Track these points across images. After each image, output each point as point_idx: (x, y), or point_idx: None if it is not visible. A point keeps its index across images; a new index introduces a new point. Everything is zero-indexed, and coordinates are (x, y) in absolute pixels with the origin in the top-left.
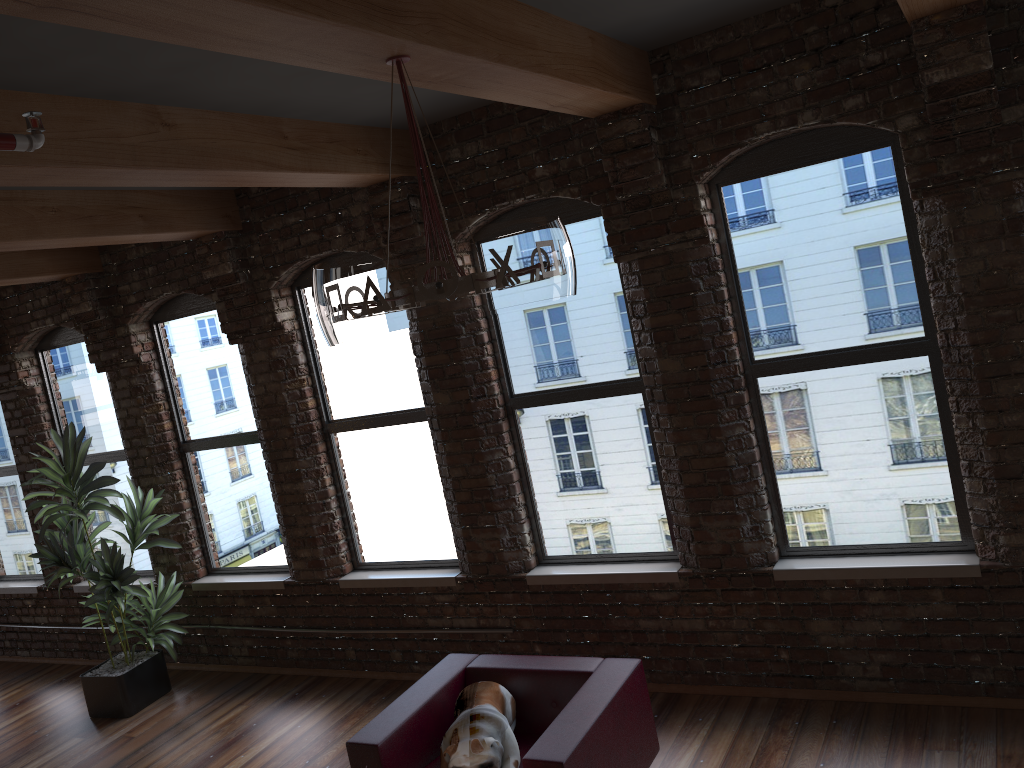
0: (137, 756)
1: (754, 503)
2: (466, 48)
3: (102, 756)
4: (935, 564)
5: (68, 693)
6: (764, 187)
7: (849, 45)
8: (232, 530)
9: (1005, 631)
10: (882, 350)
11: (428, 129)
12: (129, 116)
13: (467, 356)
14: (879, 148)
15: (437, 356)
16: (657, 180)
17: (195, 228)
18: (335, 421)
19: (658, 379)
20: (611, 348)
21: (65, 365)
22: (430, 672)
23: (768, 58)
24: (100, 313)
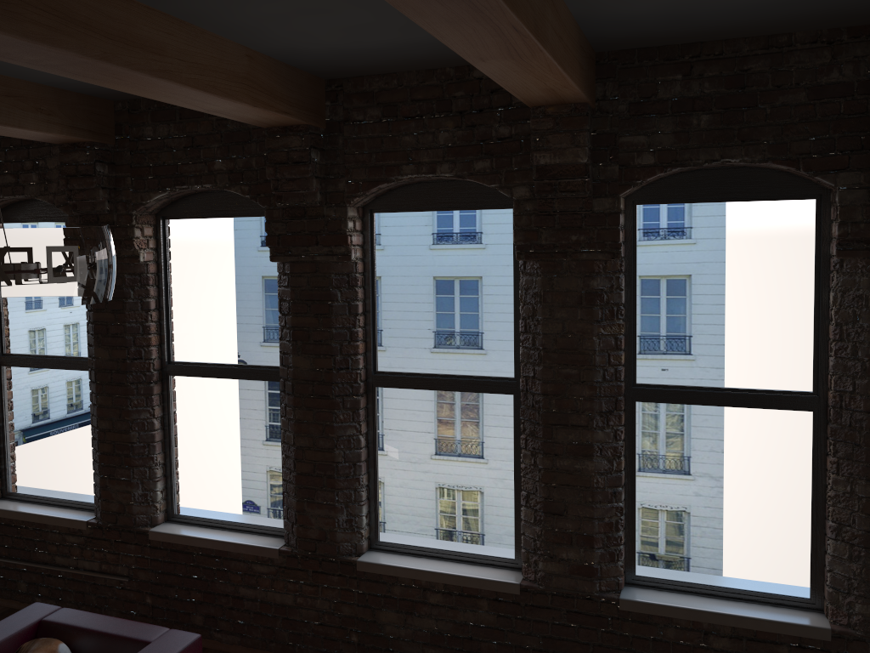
0: None
1: (353, 498)
2: (52, 39)
3: None
4: (486, 577)
5: None
6: (409, 221)
7: (487, 115)
8: None
9: (531, 644)
10: (478, 383)
11: (129, 103)
12: None
13: (131, 319)
14: (504, 208)
15: (104, 314)
16: (312, 196)
17: None
18: (8, 355)
19: (290, 373)
20: (261, 336)
21: None
22: (4, 620)
23: (421, 110)
24: None
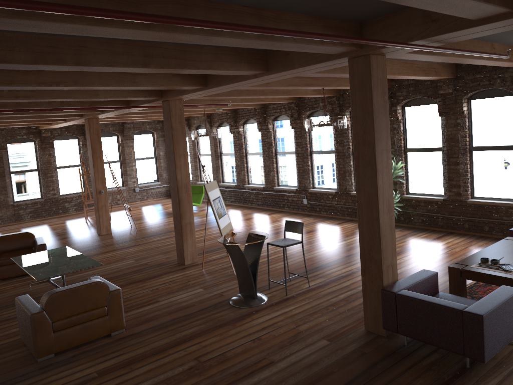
0: (397, 239)
1: None
2: None
3: None
4: None
5: (352, 224)
6: None
7: None
8: (420, 180)
9: None
10: None
11: None
12: (488, 45)
13: None
14: None
15: None
16: None
17: (445, 76)
18: (475, 147)
19: None
20: None
21: None
22: None
23: None
24: (388, 101)
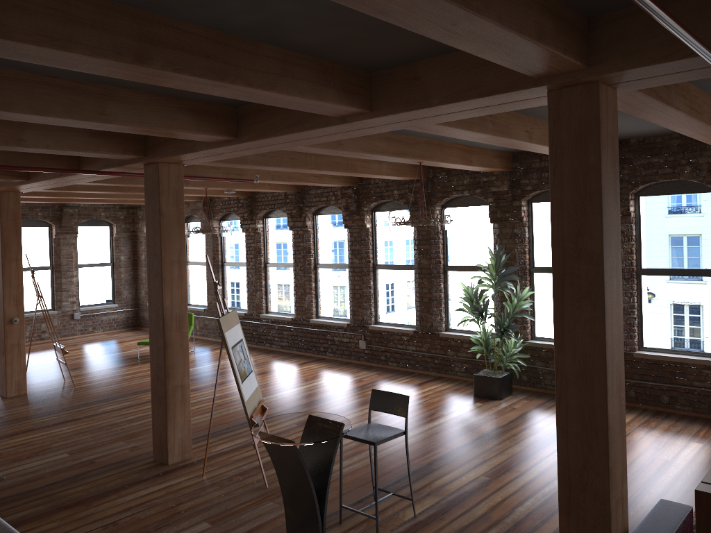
0: (528, 415)
1: None
2: None
3: (505, 412)
4: None
5: (444, 385)
6: None
7: None
8: None
9: None
10: None
11: None
12: None
13: None
14: None
15: None
16: None
17: None
18: (645, 269)
19: None
20: None
21: (459, 217)
22: None
23: None
24: (509, 192)
